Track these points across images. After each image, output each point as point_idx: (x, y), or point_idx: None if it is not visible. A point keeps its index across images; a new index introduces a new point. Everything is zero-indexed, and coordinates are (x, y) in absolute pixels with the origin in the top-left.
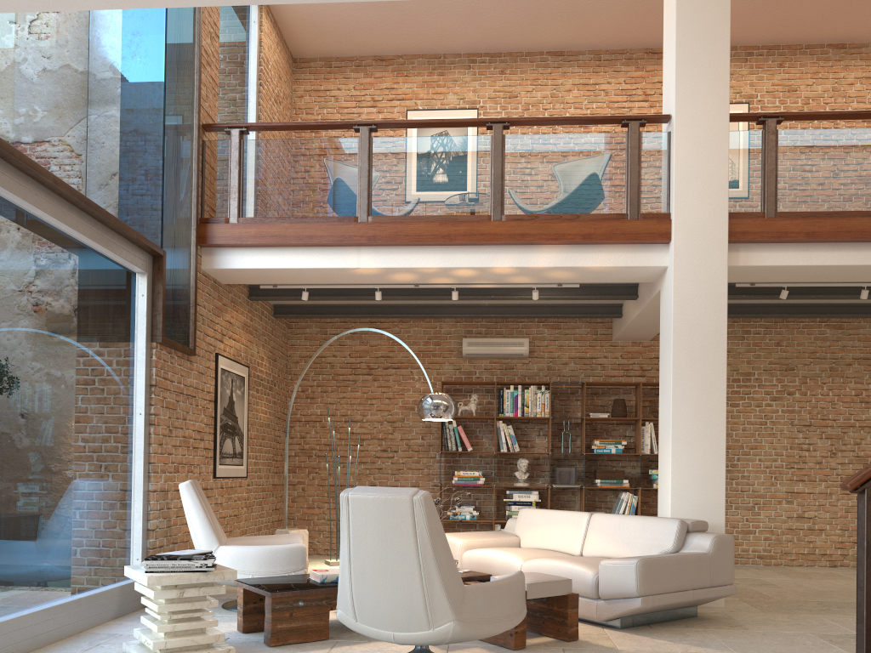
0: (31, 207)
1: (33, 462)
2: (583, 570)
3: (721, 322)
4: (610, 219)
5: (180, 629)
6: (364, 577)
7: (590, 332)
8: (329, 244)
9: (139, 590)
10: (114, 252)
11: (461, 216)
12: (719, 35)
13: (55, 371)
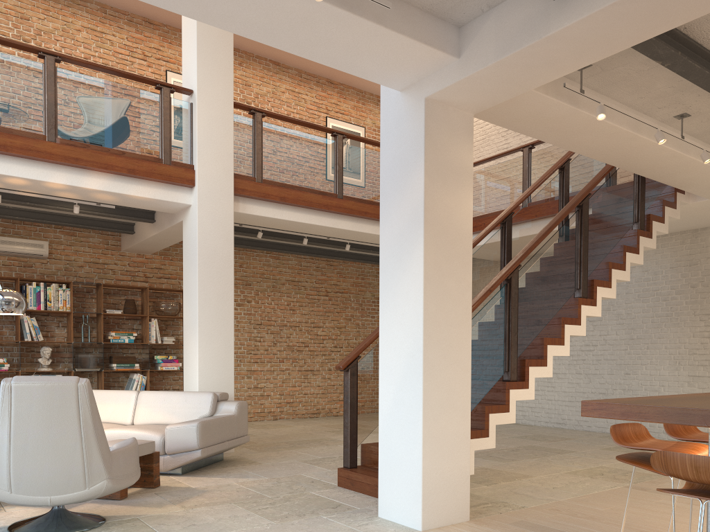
0: None
1: None
2: (152, 434)
3: (230, 252)
4: (150, 161)
5: None
6: (25, 453)
7: (103, 242)
8: None
9: None
10: None
11: (16, 130)
12: (226, 41)
13: None
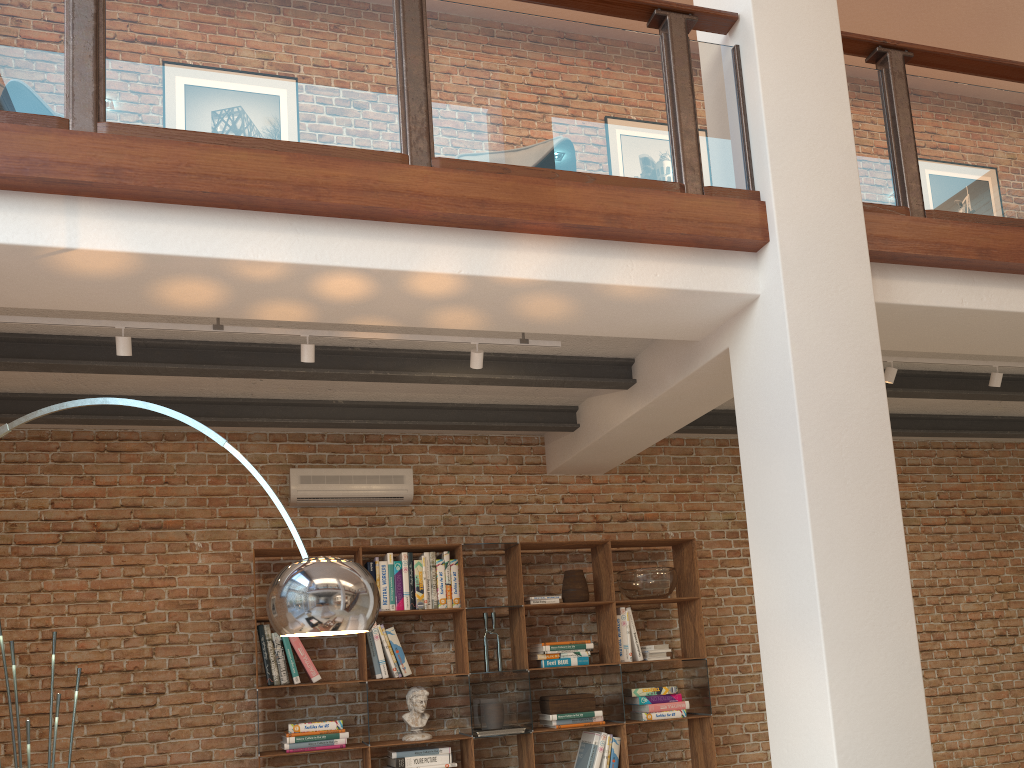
0: None
1: None
2: None
3: (879, 402)
4: (655, 190)
5: None
6: None
7: (511, 459)
8: None
9: None
10: None
11: (338, 149)
12: None
13: None
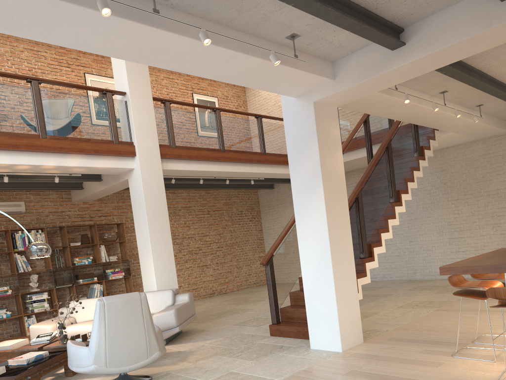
0: None
1: None
2: None
3: (164, 196)
4: (106, 143)
5: None
6: (114, 342)
7: (59, 197)
8: None
9: None
10: None
11: (21, 133)
12: None
13: None
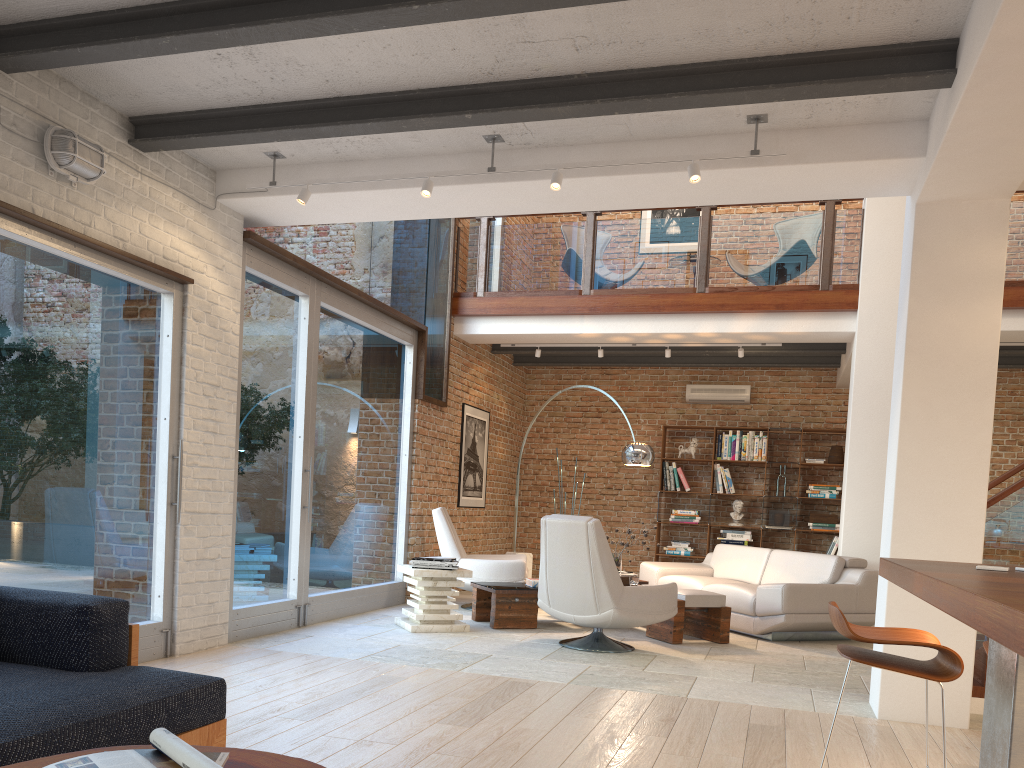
0: (343, 313)
1: (339, 489)
2: (746, 592)
3: None
4: (802, 291)
5: (433, 608)
6: (555, 576)
7: (814, 379)
8: (557, 314)
9: (407, 581)
10: (392, 334)
11: (669, 289)
12: None
13: (353, 425)
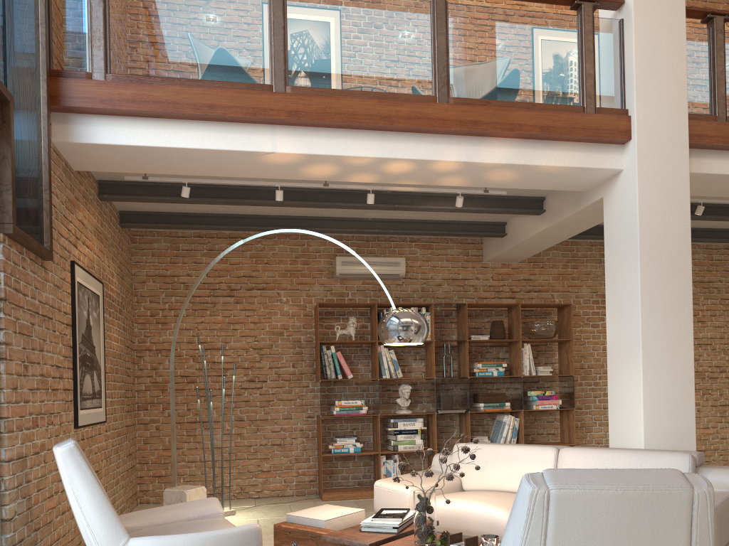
0: None
1: None
2: None
3: (686, 232)
4: (568, 111)
5: None
6: None
7: (462, 252)
8: (236, 118)
9: None
10: None
11: (402, 95)
12: None
13: None
